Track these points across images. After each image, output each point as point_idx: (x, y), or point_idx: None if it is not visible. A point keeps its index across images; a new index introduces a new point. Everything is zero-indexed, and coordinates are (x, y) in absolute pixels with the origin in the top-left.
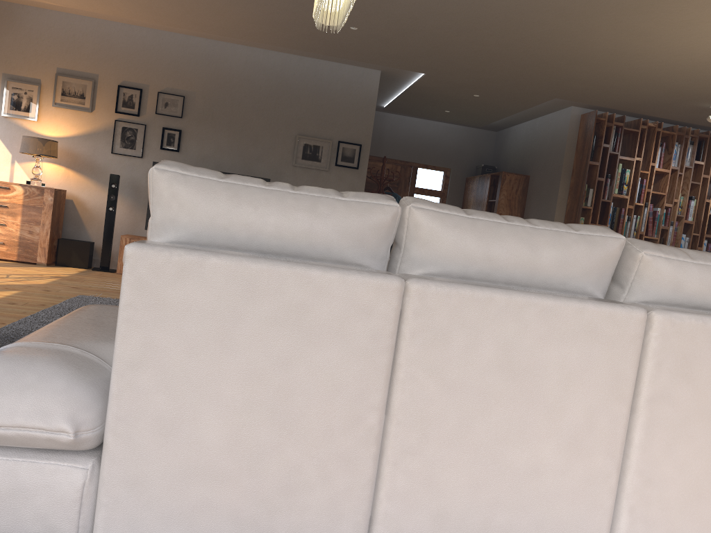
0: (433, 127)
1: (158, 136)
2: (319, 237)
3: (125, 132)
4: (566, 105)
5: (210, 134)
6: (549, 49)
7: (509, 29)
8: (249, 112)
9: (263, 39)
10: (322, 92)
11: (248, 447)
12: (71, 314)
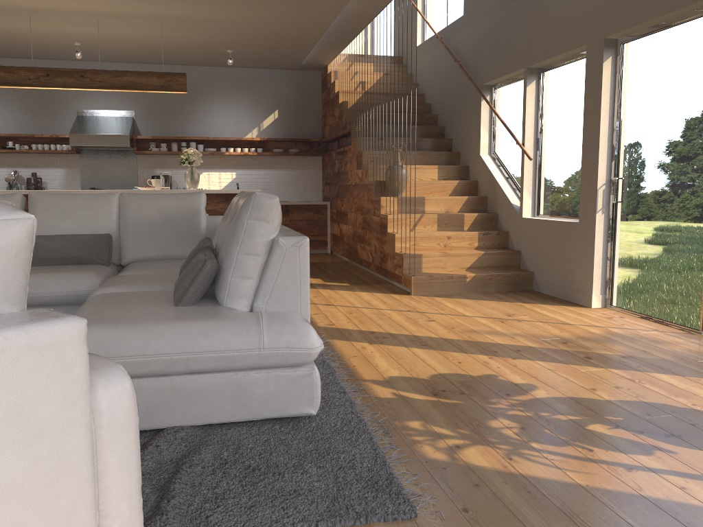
0: None
1: None
2: None
3: None
4: None
5: None
6: None
7: None
8: None
9: None
10: None
11: None
12: (133, 326)
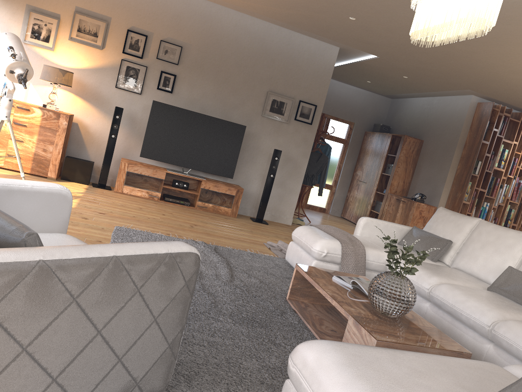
0: (346, 89)
1: (156, 77)
2: None
3: (129, 71)
4: (469, 93)
5: (199, 81)
6: (504, 61)
7: (487, 43)
8: (233, 67)
9: (261, 10)
10: (292, 59)
11: None
12: (350, 377)
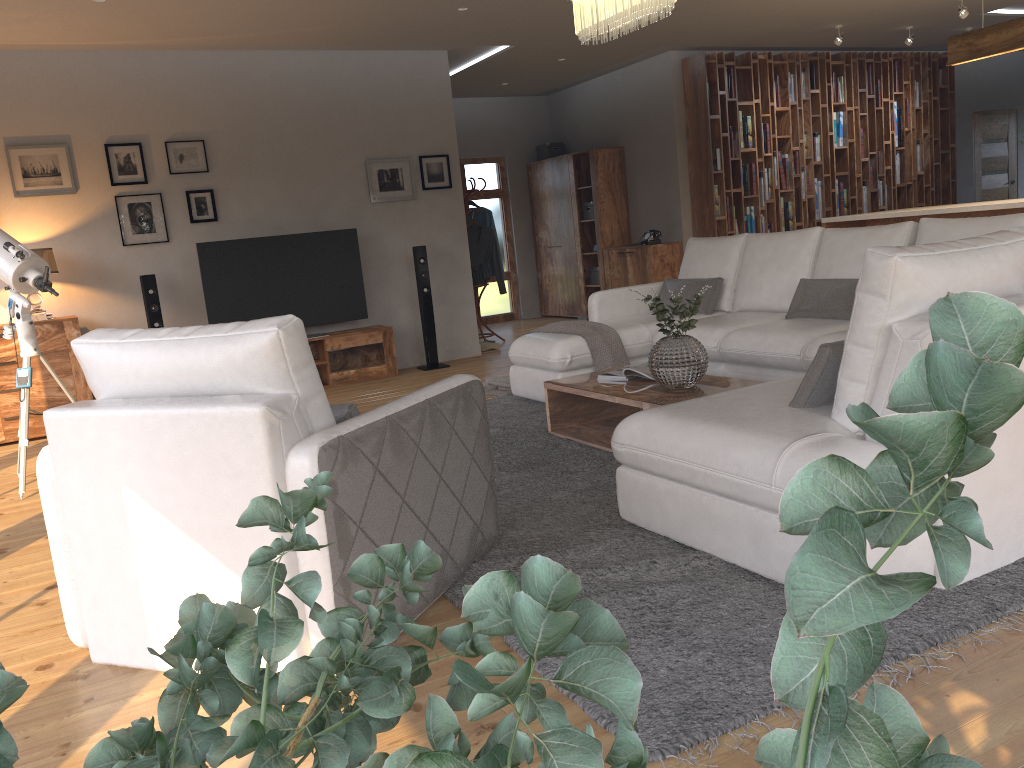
0: (471, 106)
1: (182, 205)
2: (1005, 279)
3: (135, 211)
4: (664, 51)
5: (253, 185)
6: None
7: None
8: (296, 142)
9: (313, 39)
10: (382, 95)
11: (1019, 458)
12: (680, 421)
